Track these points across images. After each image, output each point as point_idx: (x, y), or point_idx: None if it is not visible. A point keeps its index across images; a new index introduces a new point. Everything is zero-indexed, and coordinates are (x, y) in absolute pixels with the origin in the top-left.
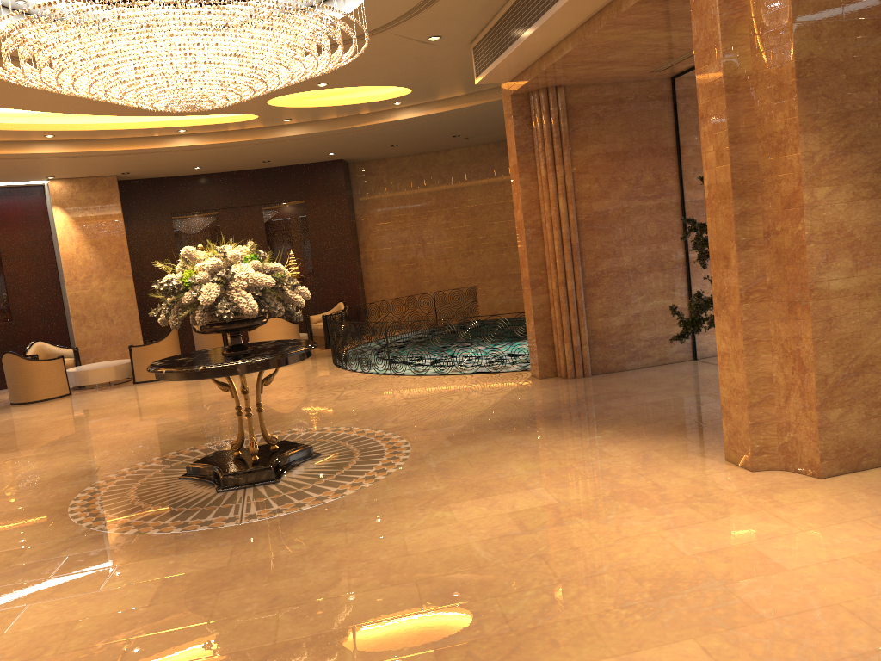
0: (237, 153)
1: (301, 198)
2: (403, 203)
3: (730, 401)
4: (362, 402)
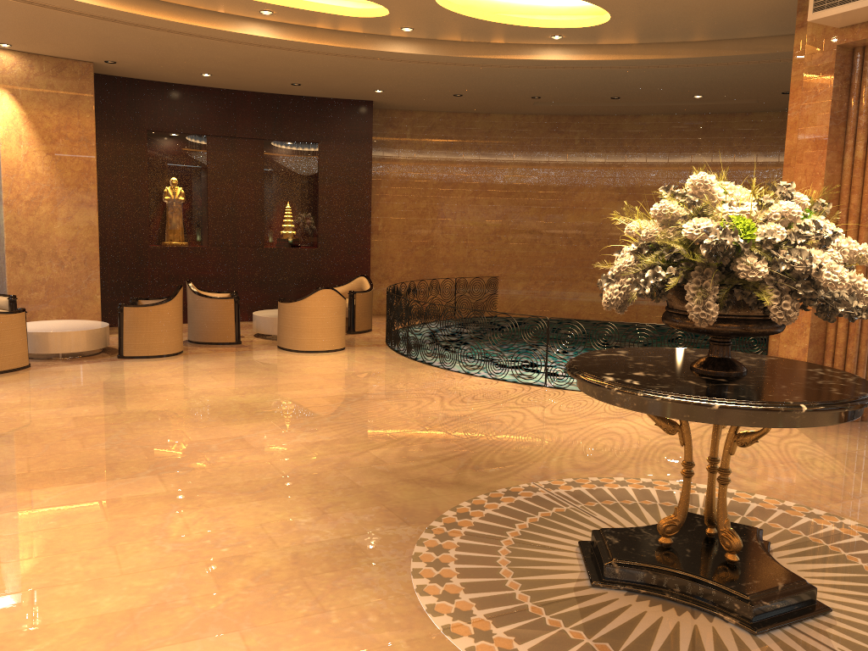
0: (288, 64)
1: (315, 140)
2: (426, 167)
3: None
4: (601, 432)
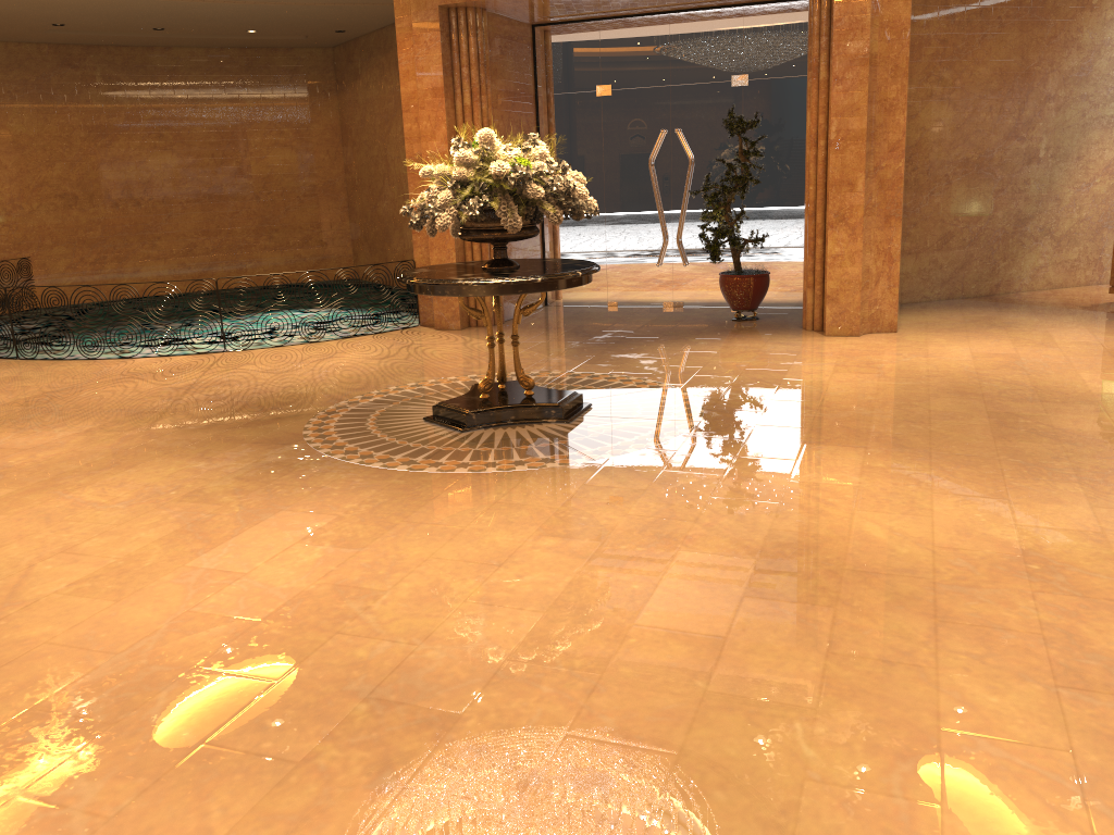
0: None
1: None
2: None
3: (838, 290)
4: (333, 368)
